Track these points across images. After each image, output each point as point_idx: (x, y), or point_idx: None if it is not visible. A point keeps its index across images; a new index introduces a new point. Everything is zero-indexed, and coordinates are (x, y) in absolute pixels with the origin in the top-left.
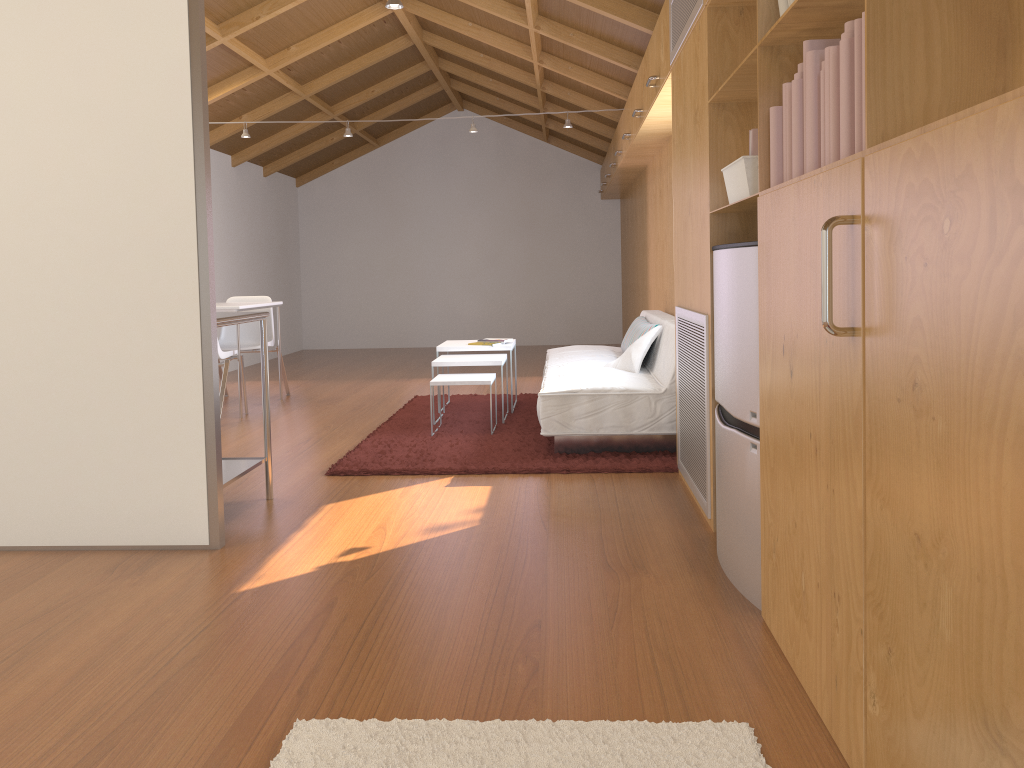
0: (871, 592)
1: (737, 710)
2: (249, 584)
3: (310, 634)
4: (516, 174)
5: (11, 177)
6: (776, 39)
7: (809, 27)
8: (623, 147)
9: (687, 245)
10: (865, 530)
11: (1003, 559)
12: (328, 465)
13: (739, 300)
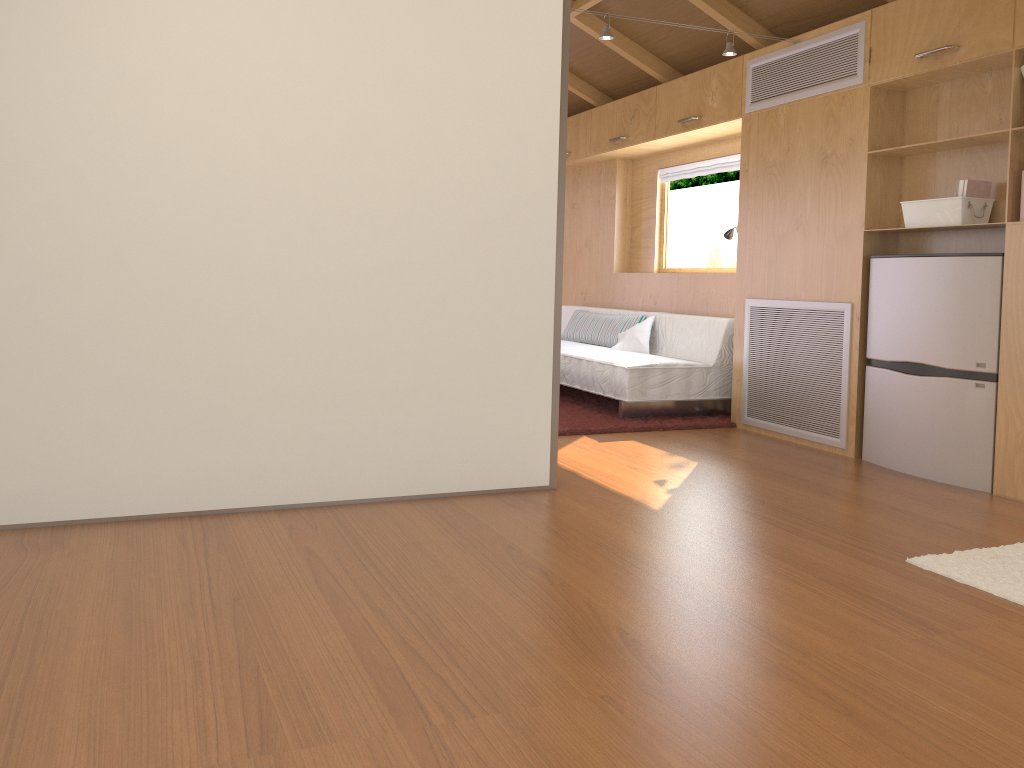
0: None
1: None
2: (650, 505)
3: (780, 525)
4: None
5: (401, 150)
6: None
7: None
8: None
9: (787, 252)
10: None
11: None
12: None
13: (963, 291)
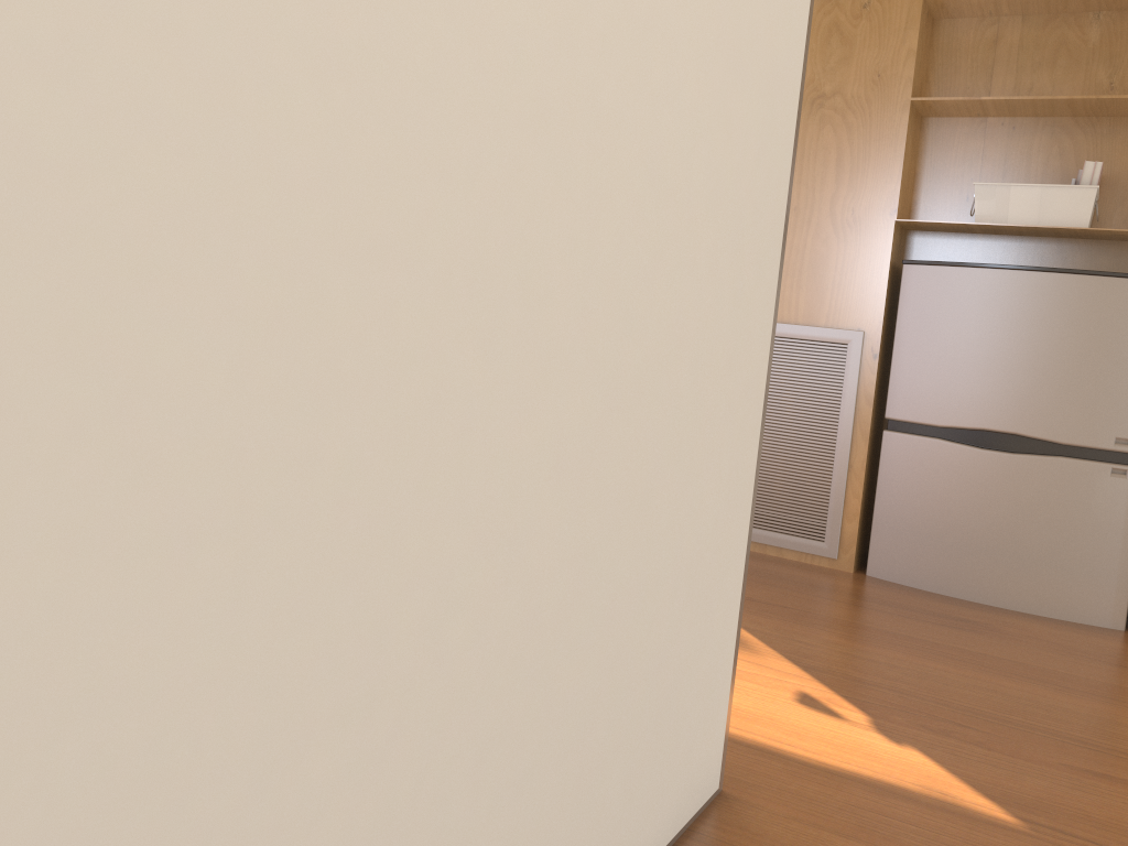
0: None
1: None
2: (977, 807)
3: None
4: None
5: None
6: None
7: None
8: None
9: None
10: None
11: None
12: None
13: (1102, 328)
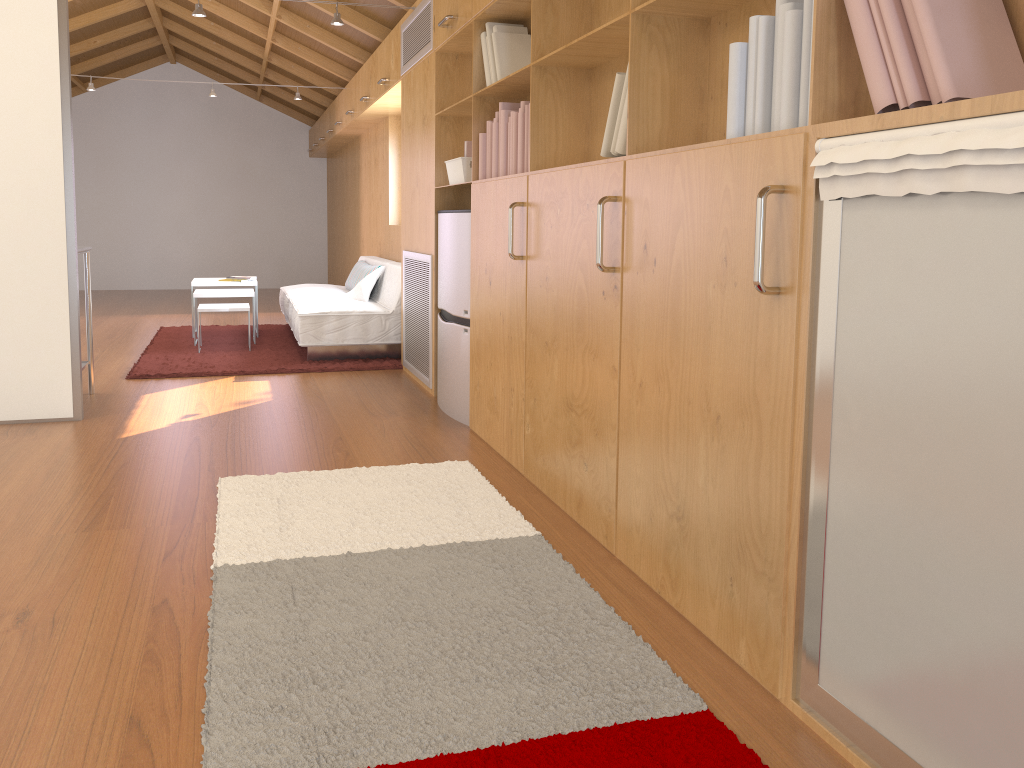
0: (528, 378)
1: (461, 458)
2: (126, 434)
3: (194, 451)
4: (229, 128)
5: None
6: (483, 94)
7: (502, 92)
8: (344, 119)
9: (414, 207)
10: (526, 351)
11: (573, 338)
12: (122, 373)
13: (458, 244)
